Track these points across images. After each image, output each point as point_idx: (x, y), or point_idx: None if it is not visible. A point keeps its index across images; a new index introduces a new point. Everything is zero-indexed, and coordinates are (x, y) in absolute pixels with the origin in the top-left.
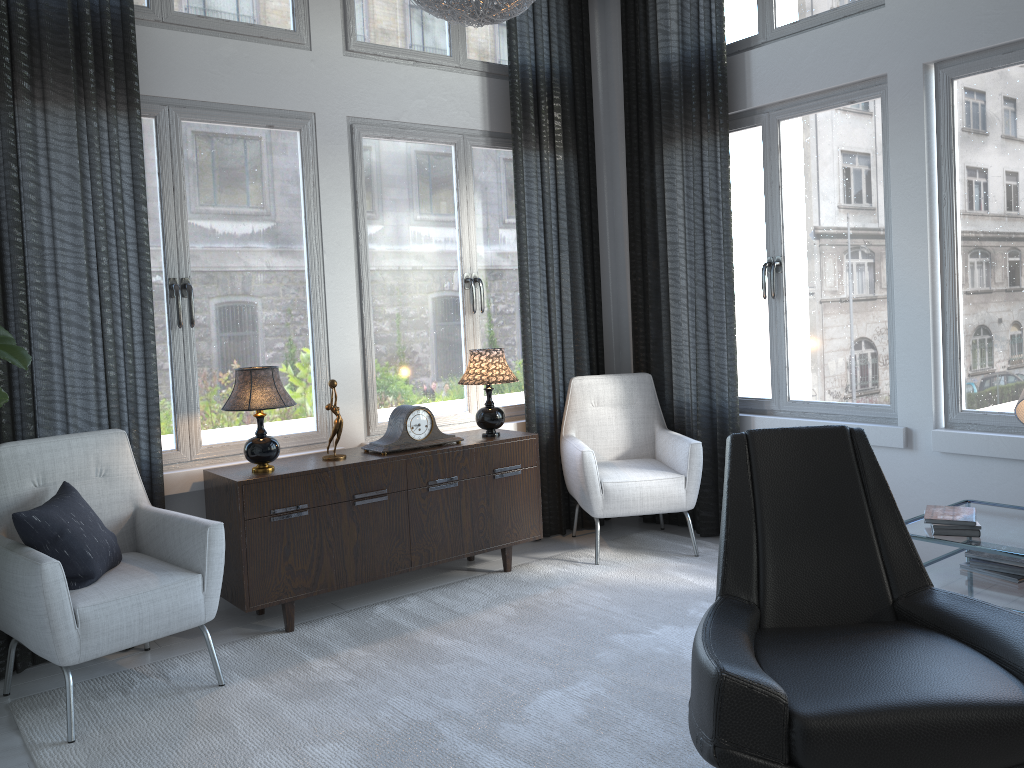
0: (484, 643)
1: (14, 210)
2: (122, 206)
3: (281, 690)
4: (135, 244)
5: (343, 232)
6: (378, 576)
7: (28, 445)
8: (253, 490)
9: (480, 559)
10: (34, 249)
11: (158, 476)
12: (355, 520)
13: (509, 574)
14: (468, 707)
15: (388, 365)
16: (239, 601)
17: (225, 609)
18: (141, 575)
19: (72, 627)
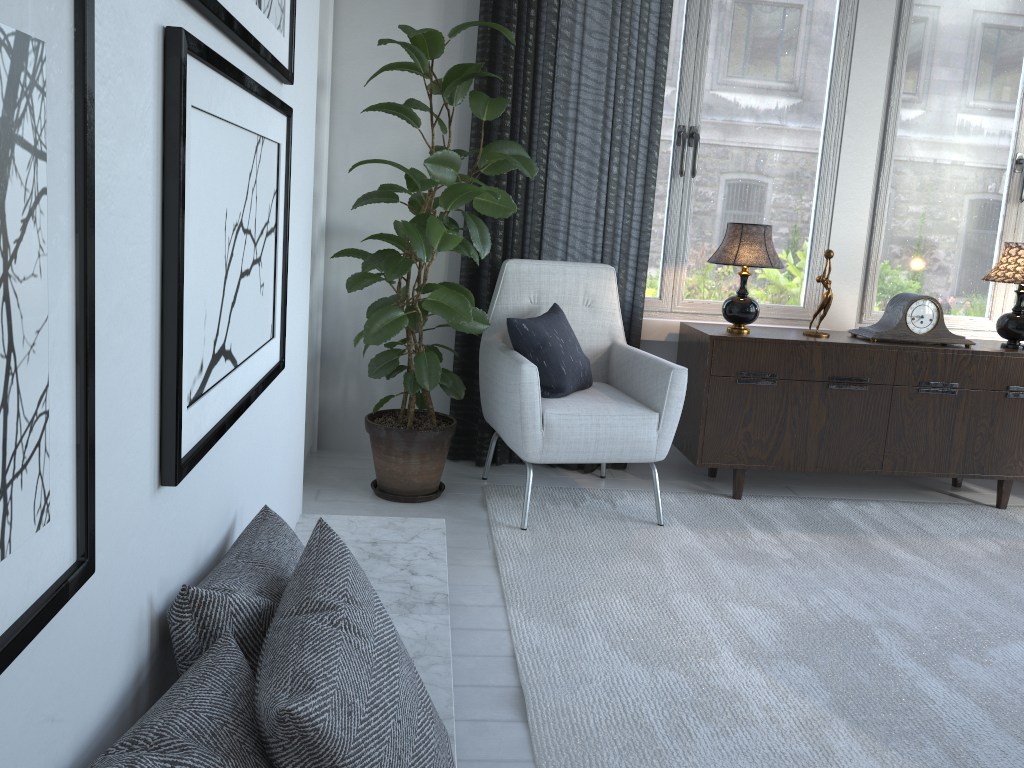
0: (952, 570)
1: (550, 44)
2: (645, 46)
3: (715, 546)
4: (651, 86)
5: (872, 91)
6: (841, 470)
7: (530, 264)
8: (723, 347)
9: (968, 488)
10: (561, 84)
11: (637, 319)
12: (826, 404)
13: (1002, 512)
14: (916, 625)
15: (898, 249)
16: (691, 455)
17: (679, 464)
18: (604, 401)
19: (538, 429)
